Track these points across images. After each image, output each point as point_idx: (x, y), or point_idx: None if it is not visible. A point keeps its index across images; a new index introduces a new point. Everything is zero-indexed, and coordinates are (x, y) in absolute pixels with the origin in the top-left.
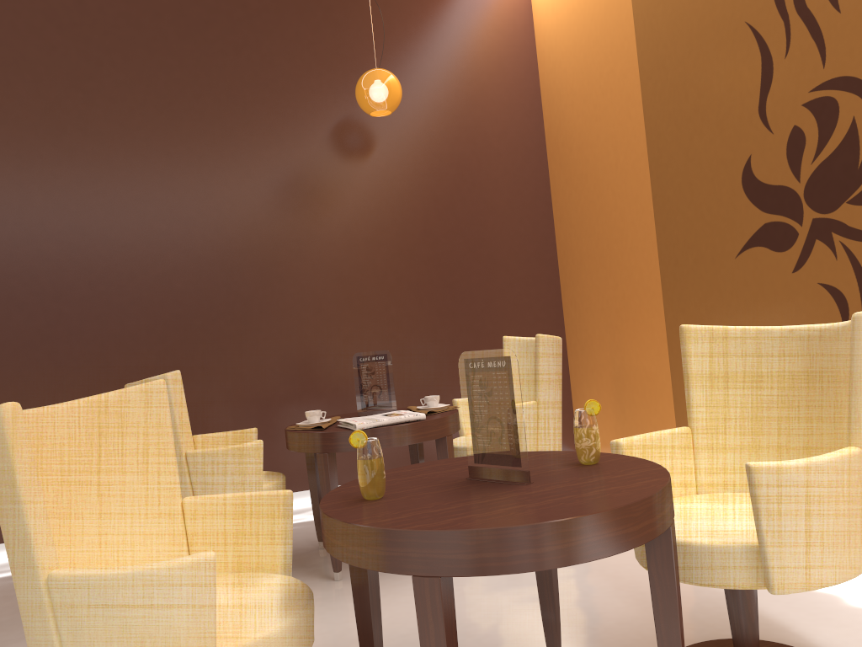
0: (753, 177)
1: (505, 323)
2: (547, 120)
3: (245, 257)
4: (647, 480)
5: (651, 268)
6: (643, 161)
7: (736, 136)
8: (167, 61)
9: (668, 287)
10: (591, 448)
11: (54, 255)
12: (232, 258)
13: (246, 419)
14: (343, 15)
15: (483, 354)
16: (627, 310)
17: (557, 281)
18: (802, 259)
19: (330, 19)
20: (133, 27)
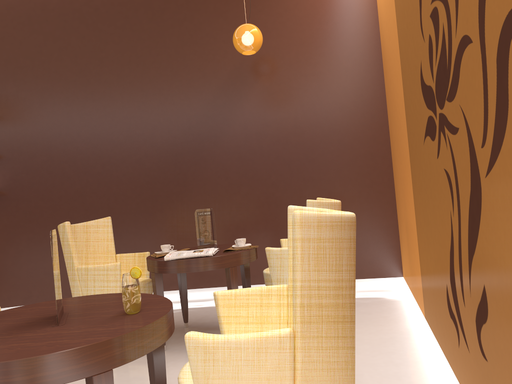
0: (423, 79)
1: (350, 185)
2: (381, 42)
3: (184, 147)
4: (96, 337)
5: (407, 149)
6: (400, 69)
7: (417, 46)
8: (141, 36)
9: (411, 165)
10: (126, 303)
11: (84, 150)
12: (177, 148)
13: (185, 242)
14: None
15: (53, 232)
16: (405, 180)
17: (389, 156)
18: (438, 147)
19: None
20: (123, 19)
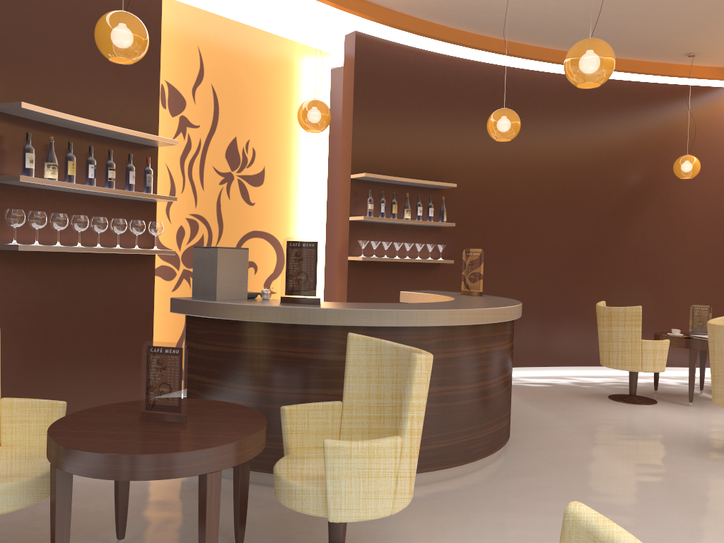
0: None
1: (717, 292)
2: None
3: (591, 241)
4: None
5: None
6: None
7: None
8: (568, 136)
9: None
10: None
11: (510, 232)
12: (585, 241)
13: (581, 325)
14: (655, 115)
15: None
16: None
17: None
18: None
19: (649, 117)
20: (556, 117)
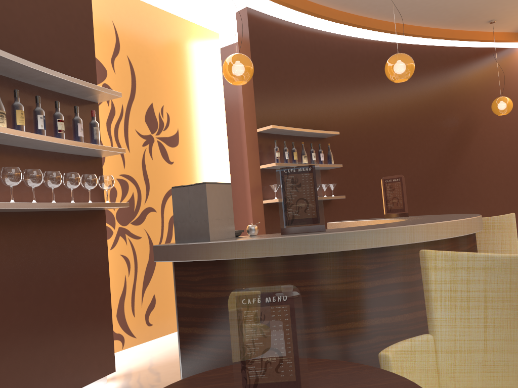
0: None
1: None
2: None
3: (436, 171)
4: None
5: None
6: None
7: None
8: (409, 90)
9: None
10: None
11: (378, 169)
12: (432, 171)
13: None
14: (467, 71)
15: None
16: None
17: None
18: None
19: (462, 73)
20: None
